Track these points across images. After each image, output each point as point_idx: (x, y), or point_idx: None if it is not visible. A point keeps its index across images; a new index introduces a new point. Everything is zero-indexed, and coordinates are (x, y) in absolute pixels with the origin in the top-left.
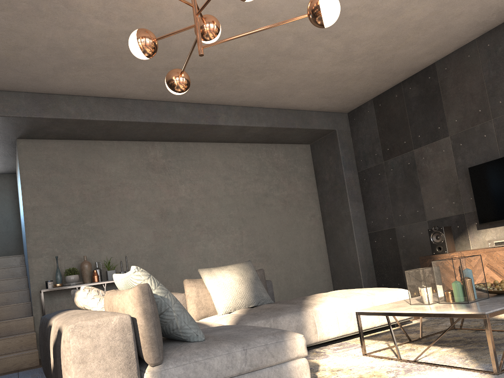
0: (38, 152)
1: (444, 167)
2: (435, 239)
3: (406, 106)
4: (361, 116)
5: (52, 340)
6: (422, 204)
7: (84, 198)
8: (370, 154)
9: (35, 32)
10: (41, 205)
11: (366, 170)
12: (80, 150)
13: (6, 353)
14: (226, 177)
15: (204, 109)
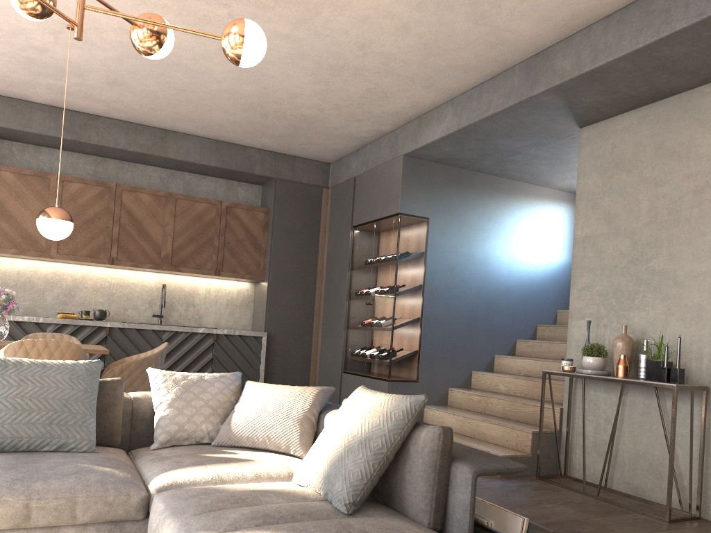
0: (601, 143)
1: None
2: None
3: None
4: None
5: None
6: None
7: (654, 214)
8: None
9: (373, 6)
10: (593, 233)
11: None
12: (662, 119)
13: (503, 445)
14: None
15: None
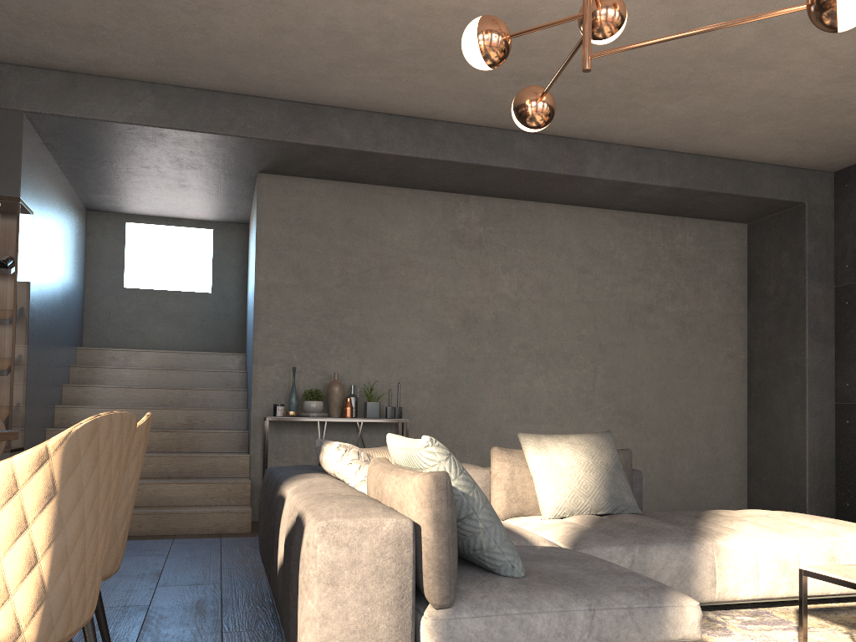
0: (286, 197)
1: None
2: None
3: None
4: None
5: (286, 527)
6: None
7: (346, 278)
8: None
9: (310, 5)
10: (281, 283)
11: (854, 285)
12: (350, 199)
13: (207, 504)
14: (583, 269)
15: (565, 146)
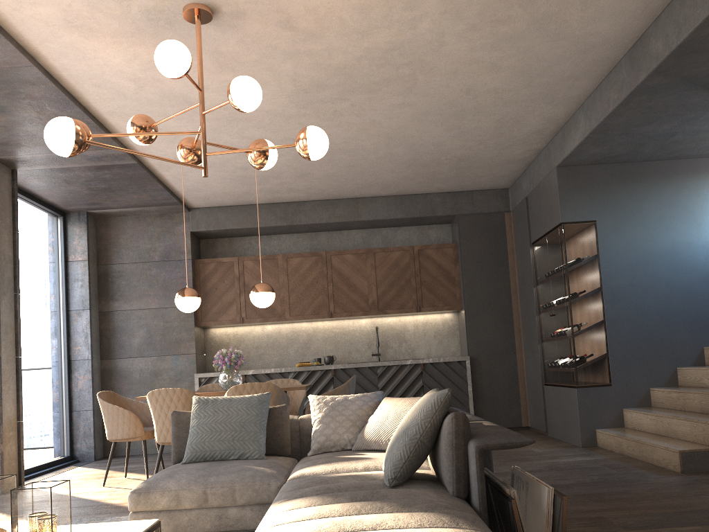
0: None
1: None
2: None
3: None
4: None
5: None
6: None
7: None
8: None
9: (455, 61)
10: None
11: None
12: None
13: (693, 441)
14: None
15: None
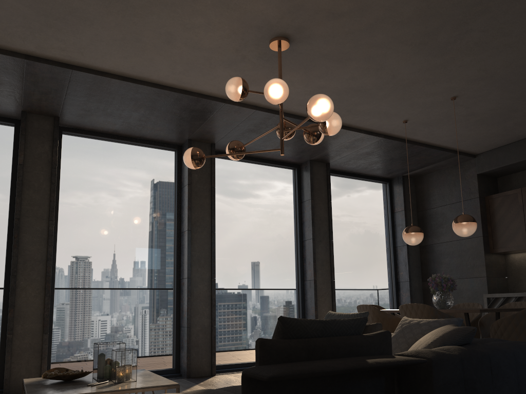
0: None
1: None
2: None
3: None
4: None
5: None
6: None
7: None
8: None
9: None
10: None
11: None
12: None
13: None
14: None
15: None
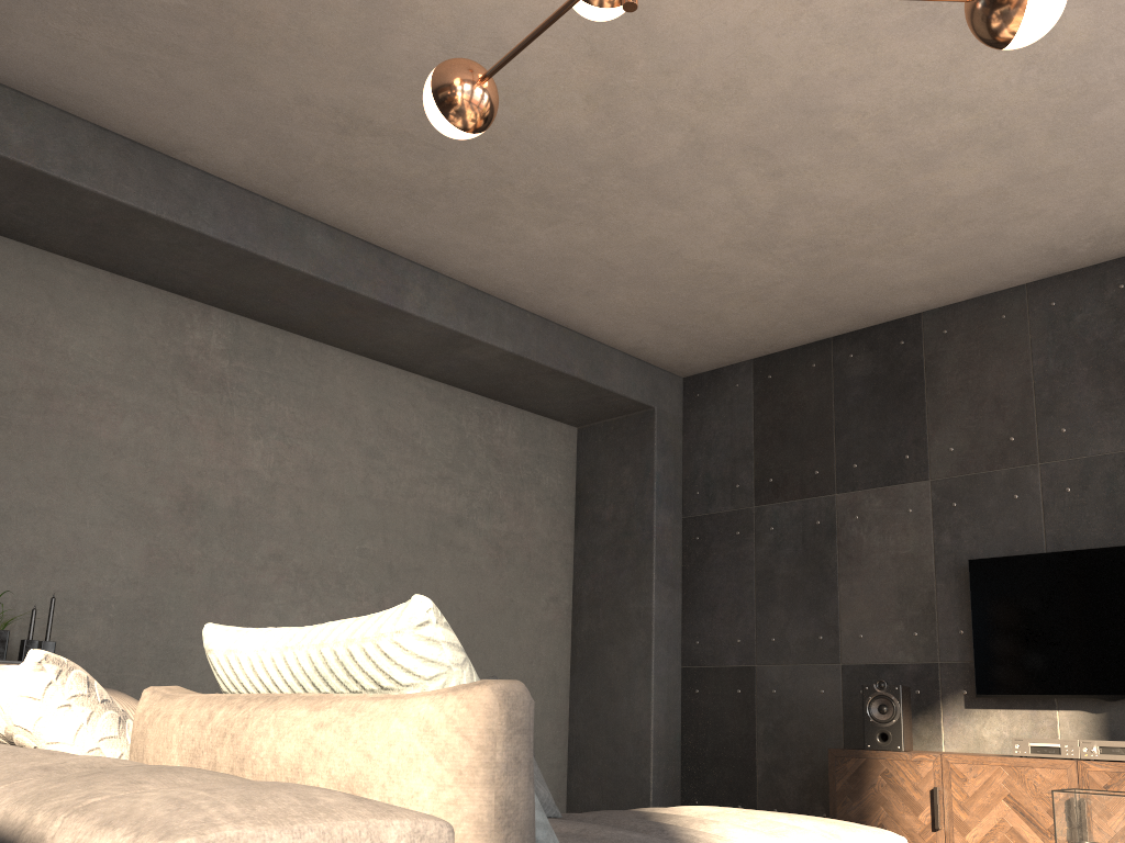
0: None
1: (906, 547)
2: (876, 712)
3: (835, 392)
4: (716, 393)
5: None
6: (836, 624)
7: None
8: (724, 483)
9: None
10: None
11: (707, 517)
12: None
13: None
14: (374, 451)
15: (378, 260)
